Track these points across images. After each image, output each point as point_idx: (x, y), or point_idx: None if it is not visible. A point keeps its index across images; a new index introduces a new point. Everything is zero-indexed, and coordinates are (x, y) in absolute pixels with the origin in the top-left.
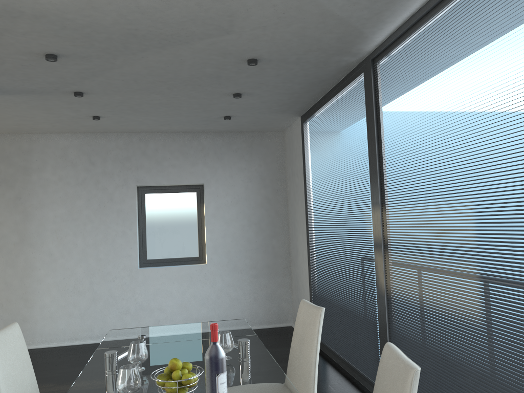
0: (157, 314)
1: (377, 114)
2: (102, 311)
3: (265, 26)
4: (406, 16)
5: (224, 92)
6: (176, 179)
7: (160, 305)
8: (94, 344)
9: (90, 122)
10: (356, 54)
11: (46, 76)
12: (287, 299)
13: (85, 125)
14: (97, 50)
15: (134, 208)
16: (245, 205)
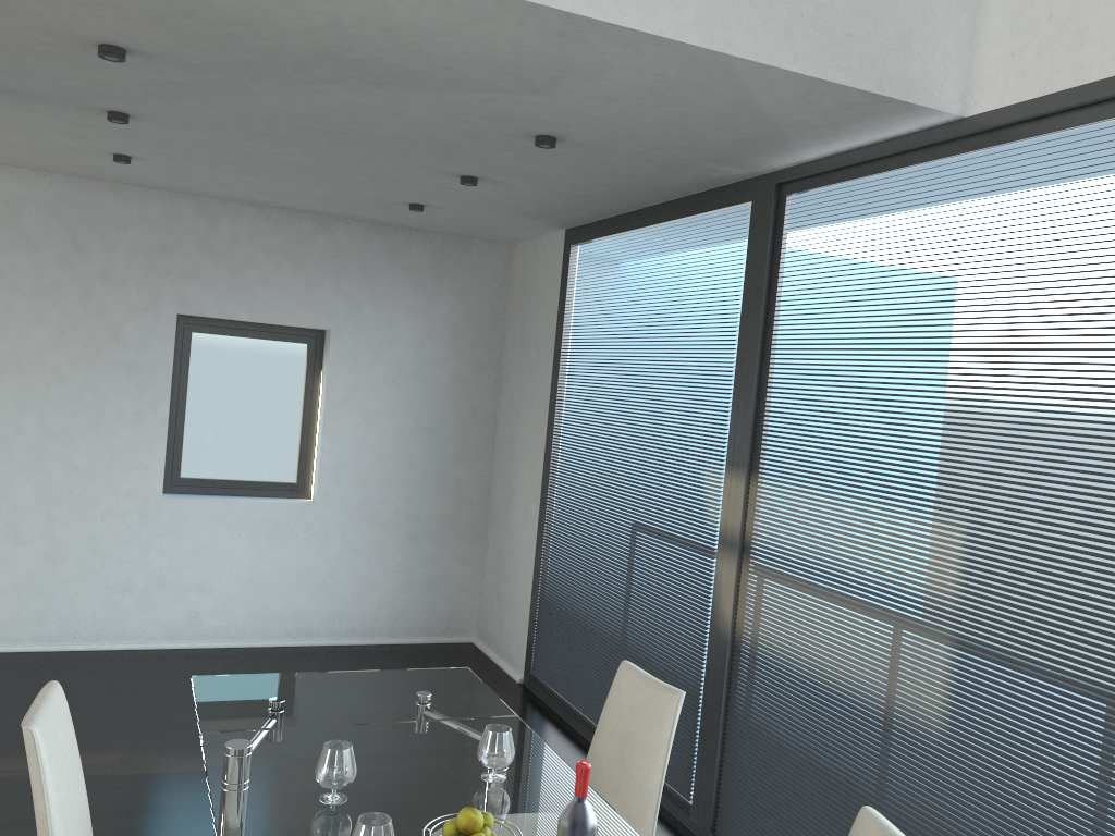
0: (194, 600)
1: (770, 294)
2: (68, 583)
3: (617, 98)
4: (881, 137)
5: (444, 171)
6: (271, 312)
7: (203, 581)
8: (46, 655)
9: (99, 161)
10: (749, 167)
11: (66, 76)
12: (471, 588)
13: (82, 164)
14: (230, 62)
15: (169, 364)
16: (413, 389)
